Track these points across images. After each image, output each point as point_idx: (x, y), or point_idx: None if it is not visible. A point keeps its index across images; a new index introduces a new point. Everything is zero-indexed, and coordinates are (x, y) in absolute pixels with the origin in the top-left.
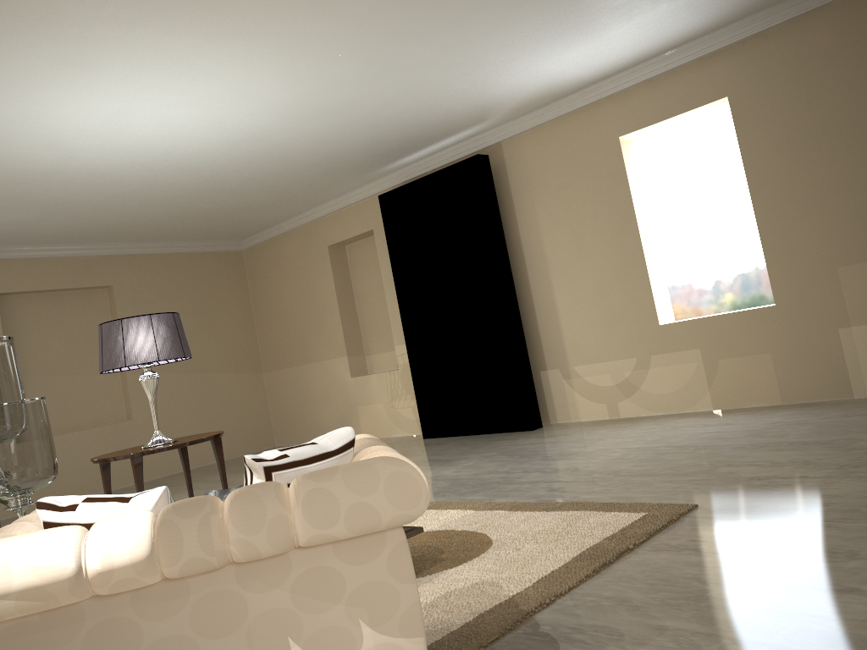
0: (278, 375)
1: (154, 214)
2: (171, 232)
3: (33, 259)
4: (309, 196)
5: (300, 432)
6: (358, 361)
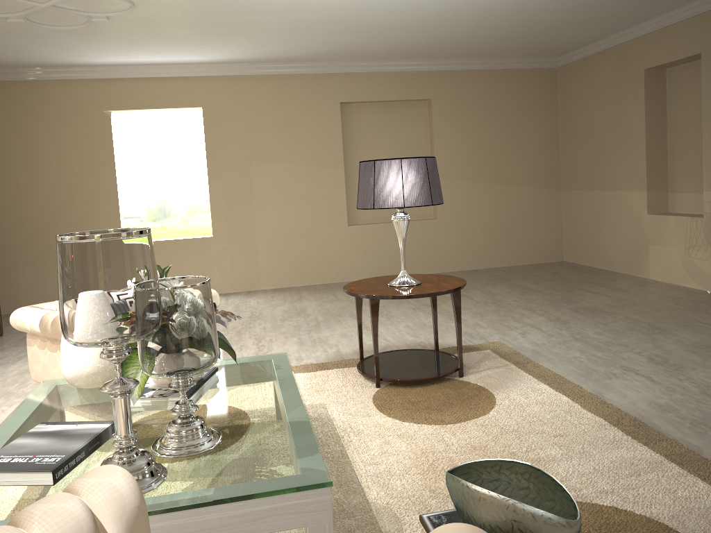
0: (574, 195)
1: (464, 35)
2: (485, 50)
3: (368, 73)
4: (628, 13)
5: (588, 254)
6: (658, 198)
